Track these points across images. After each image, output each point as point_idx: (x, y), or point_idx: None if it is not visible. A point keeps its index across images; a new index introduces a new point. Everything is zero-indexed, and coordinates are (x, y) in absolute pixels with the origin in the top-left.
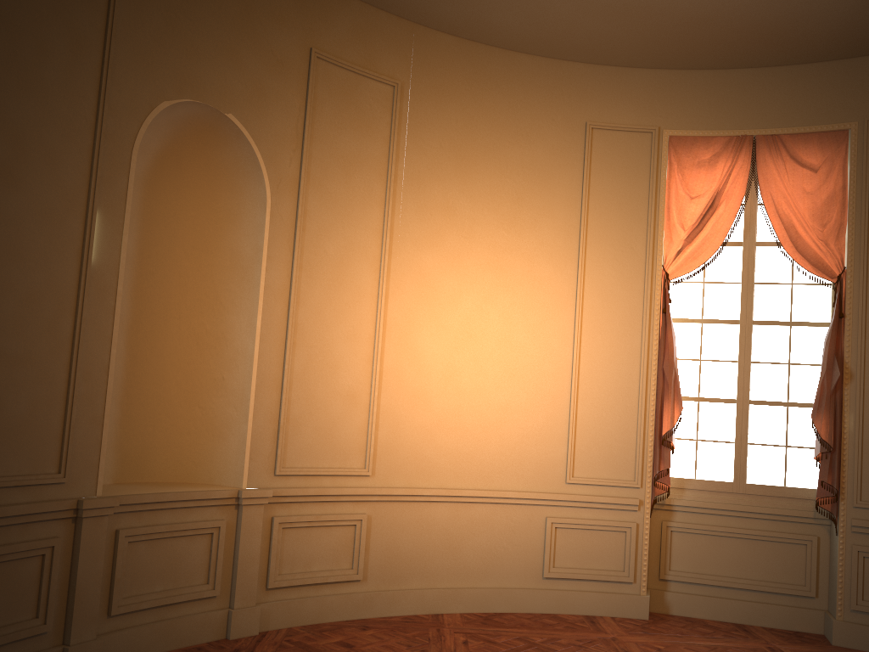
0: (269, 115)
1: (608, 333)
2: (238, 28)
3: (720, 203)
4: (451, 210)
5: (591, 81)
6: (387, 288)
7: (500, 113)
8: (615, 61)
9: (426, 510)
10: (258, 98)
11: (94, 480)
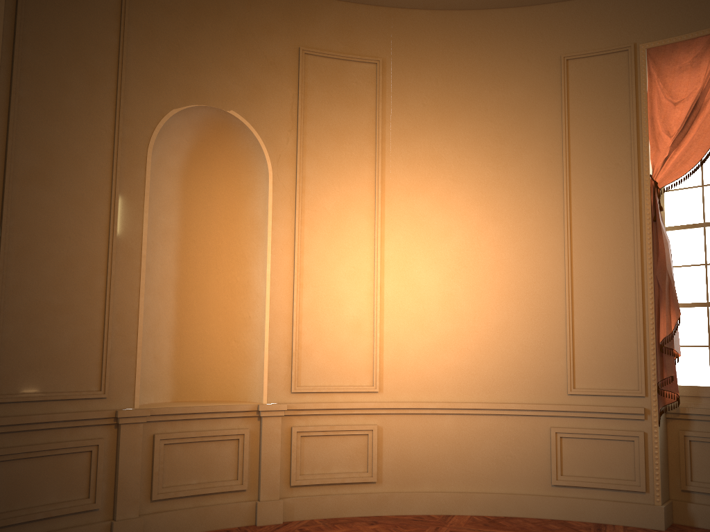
0: (266, 106)
1: (599, 248)
2: (233, 44)
3: (705, 102)
4: (437, 157)
5: (563, 17)
6: (382, 231)
7: (477, 66)
8: None
9: (433, 422)
10: (255, 95)
11: (132, 396)
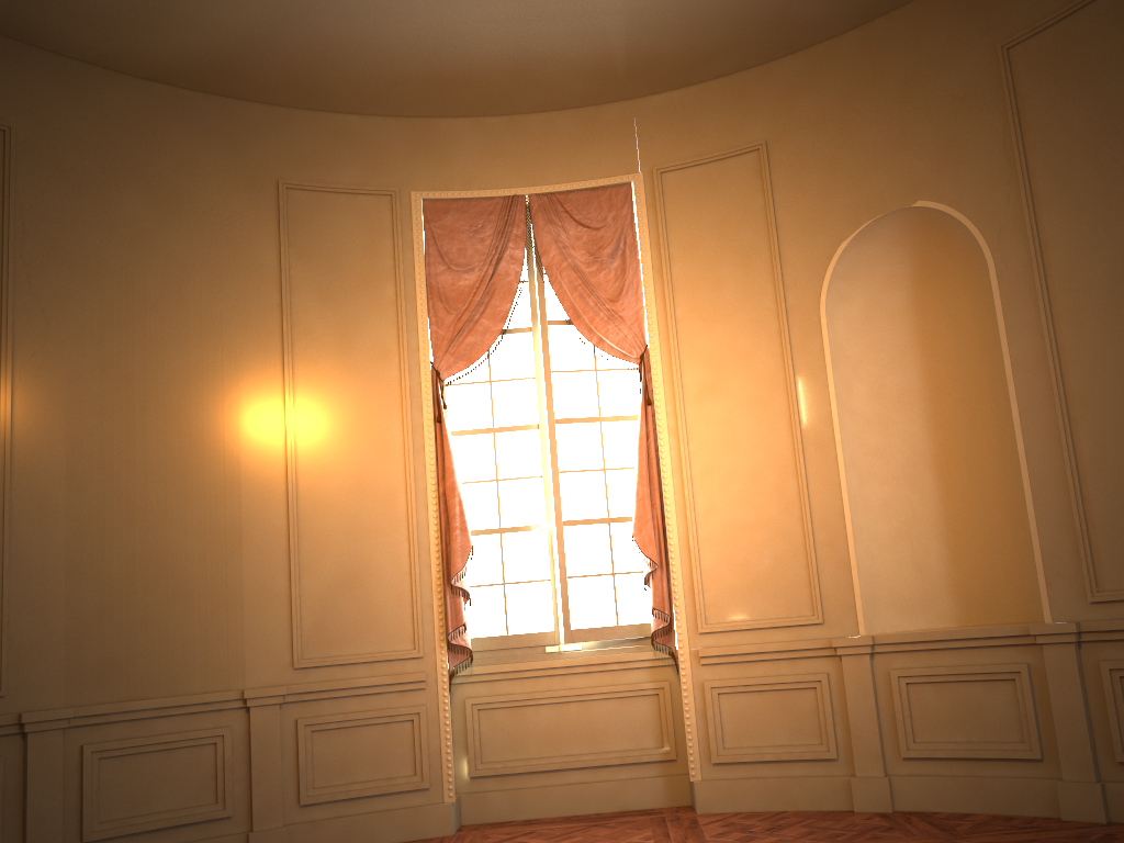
0: (965, 166)
1: None
2: (903, 109)
3: None
4: None
5: None
6: None
7: None
8: None
9: None
10: (947, 159)
11: (854, 620)
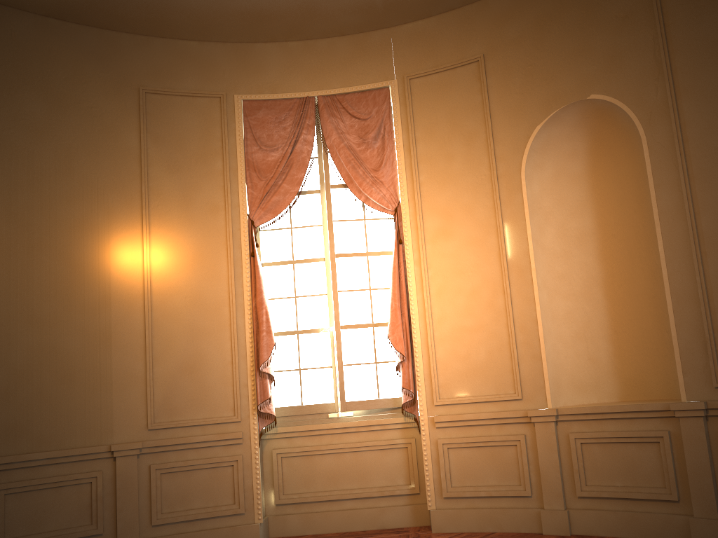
0: (625, 68)
1: None
2: (581, 28)
3: None
4: None
5: None
6: None
7: None
8: None
9: None
10: (612, 63)
11: (544, 397)
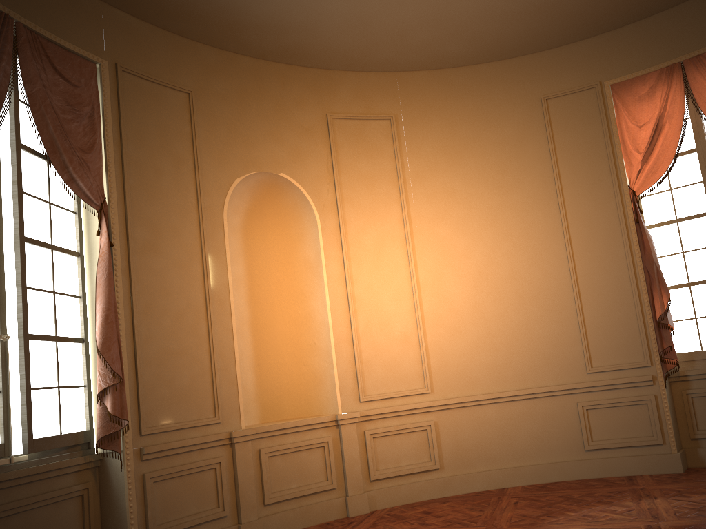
0: (307, 165)
1: (595, 250)
2: (275, 118)
3: (664, 123)
4: (450, 191)
5: (538, 65)
6: (415, 258)
7: (472, 112)
8: (552, 44)
9: (479, 411)
10: (297, 157)
11: (238, 419)
